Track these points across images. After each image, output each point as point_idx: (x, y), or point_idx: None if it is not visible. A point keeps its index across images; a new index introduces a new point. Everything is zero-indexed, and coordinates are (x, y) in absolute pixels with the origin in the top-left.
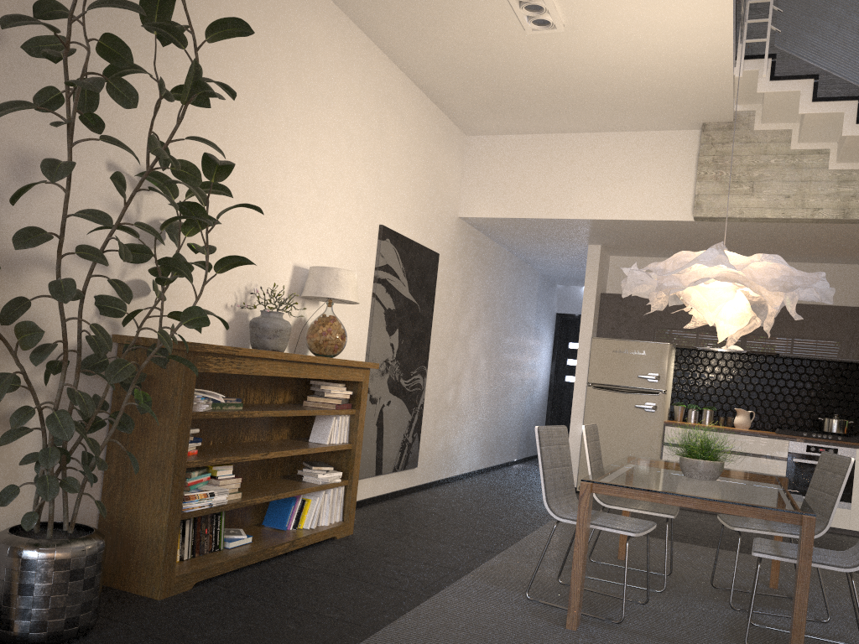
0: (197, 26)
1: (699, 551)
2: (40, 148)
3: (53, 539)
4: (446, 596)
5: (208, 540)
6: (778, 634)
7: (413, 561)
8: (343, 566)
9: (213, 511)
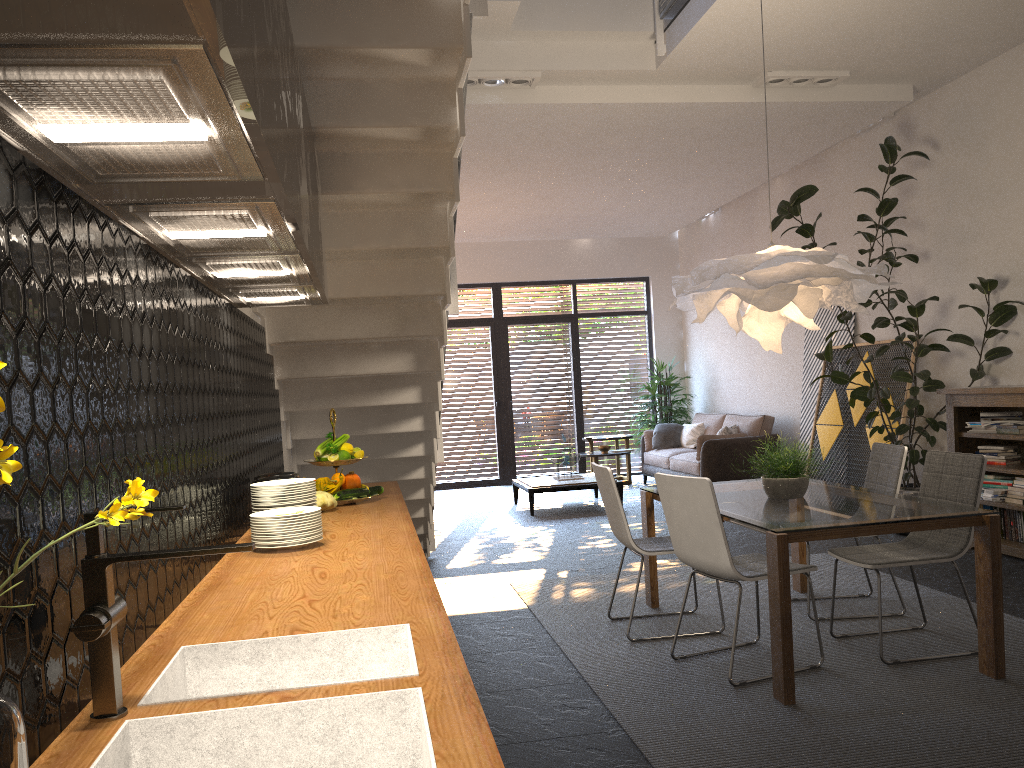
0: (1018, 155)
1: (1019, 758)
2: (948, 296)
3: None
4: (899, 581)
5: (1013, 531)
6: (693, 632)
7: (1023, 595)
8: (1013, 577)
9: (986, 503)
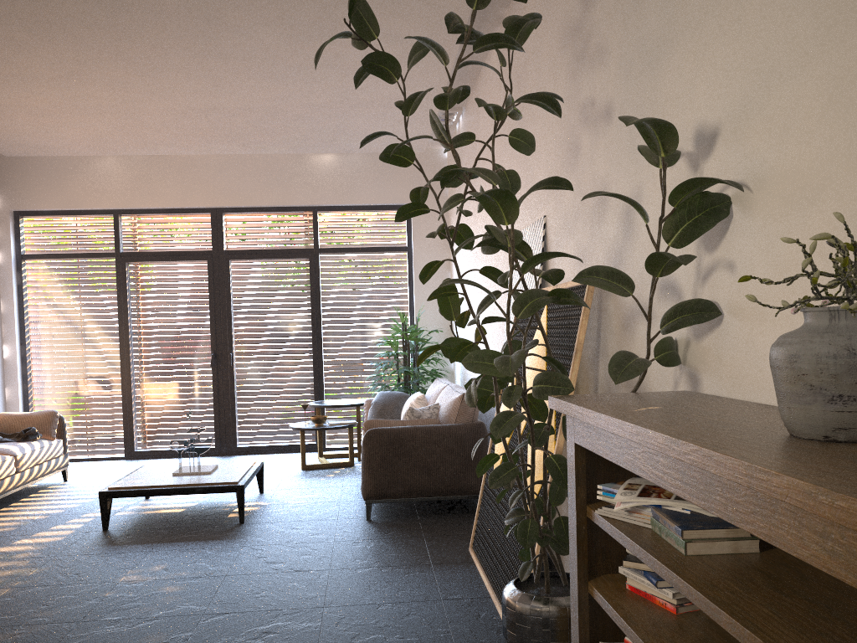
0: None
1: None
2: (633, 190)
3: (517, 576)
4: None
5: None
6: None
7: None
8: None
9: None
